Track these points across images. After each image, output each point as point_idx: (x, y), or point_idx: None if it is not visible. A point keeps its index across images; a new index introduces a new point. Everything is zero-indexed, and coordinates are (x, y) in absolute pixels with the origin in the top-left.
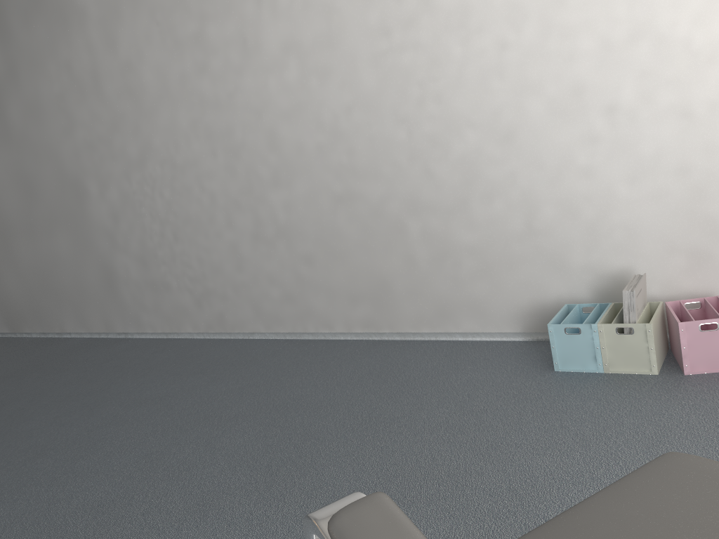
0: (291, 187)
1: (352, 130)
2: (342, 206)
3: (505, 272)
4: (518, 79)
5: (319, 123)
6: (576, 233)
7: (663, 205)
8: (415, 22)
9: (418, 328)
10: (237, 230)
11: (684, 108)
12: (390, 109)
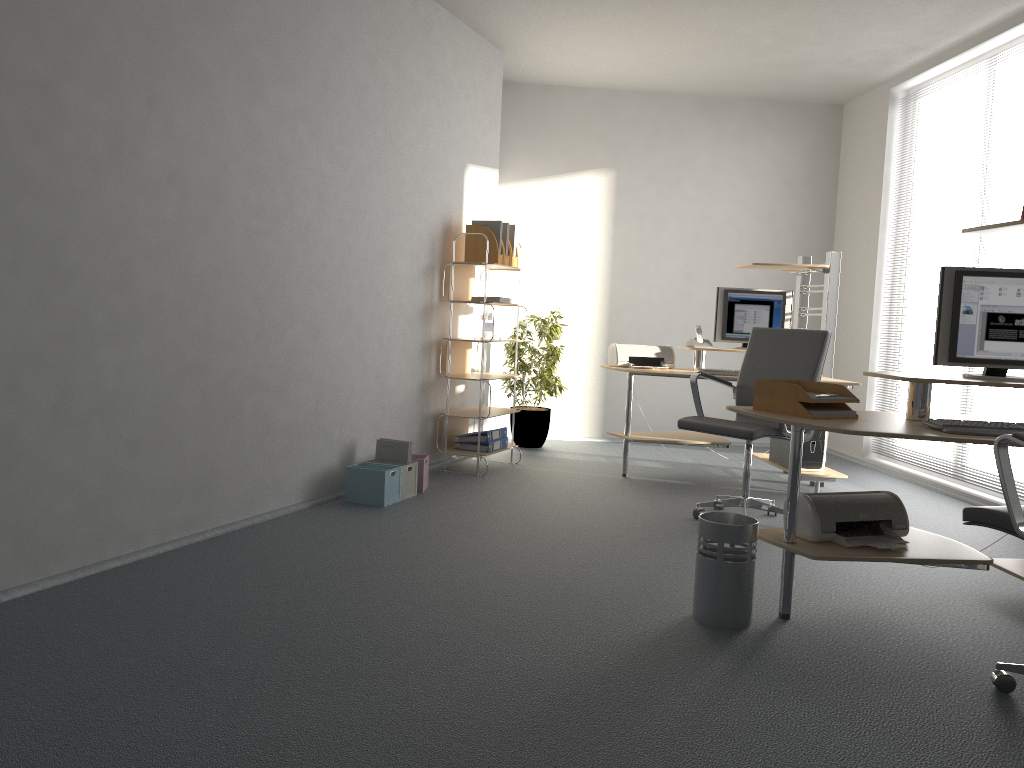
0: (133, 344)
1: (216, 294)
2: (188, 377)
3: (300, 448)
4: (326, 292)
5: (186, 276)
6: (337, 413)
7: (370, 396)
8: (280, 219)
9: (233, 518)
10: (24, 402)
11: (381, 337)
12: (251, 285)
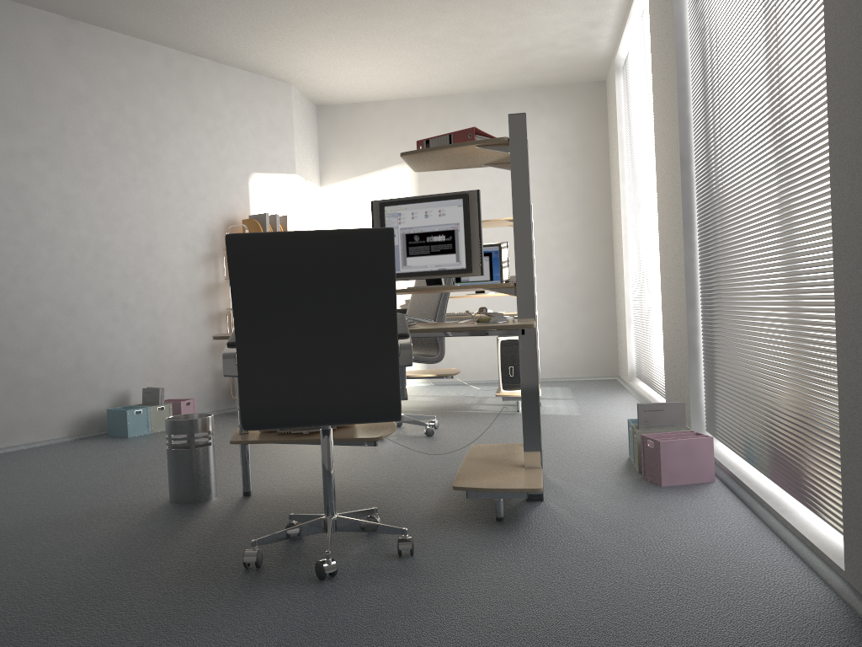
0: None
1: None
2: None
3: (60, 396)
4: (80, 280)
5: None
6: (104, 370)
7: (144, 356)
8: (19, 229)
9: None
10: None
11: (154, 310)
12: None
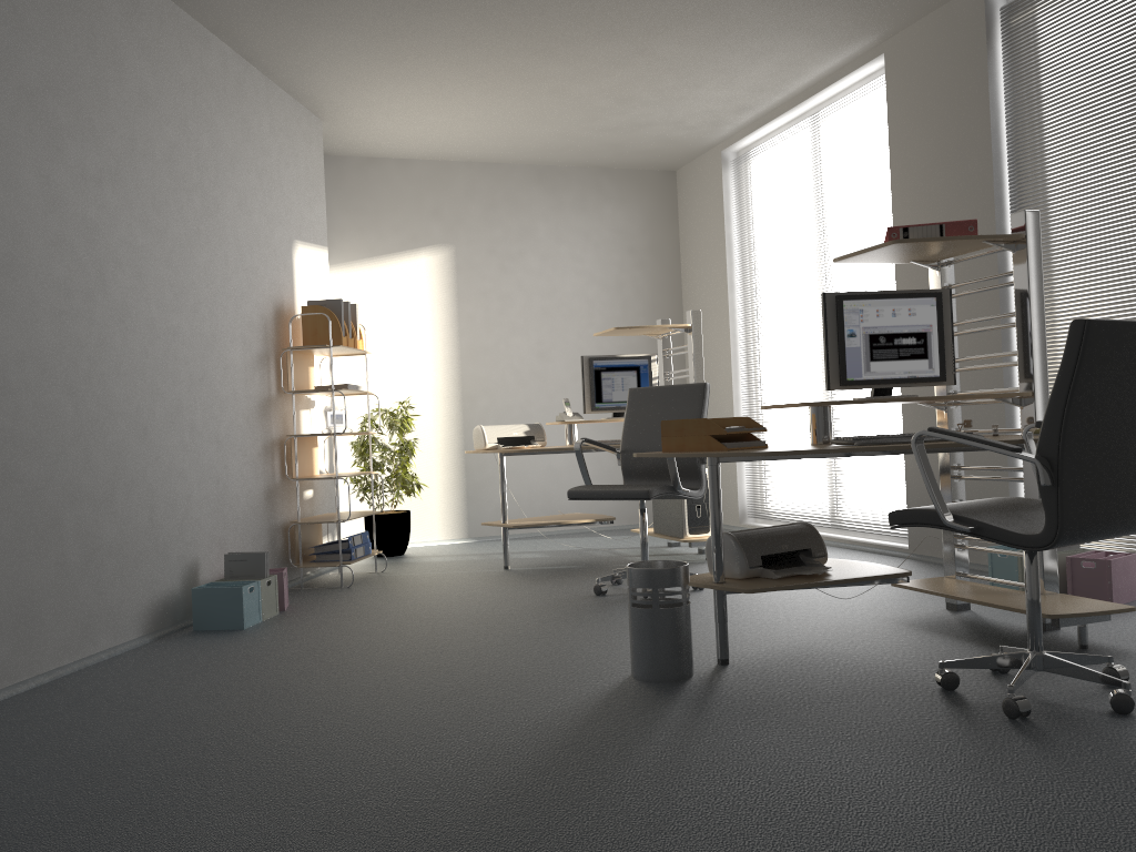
0: None
1: (22, 386)
2: None
3: (135, 570)
4: (152, 384)
5: None
6: (175, 527)
7: (210, 505)
8: (92, 297)
9: (60, 661)
10: None
11: (218, 436)
12: (63, 376)
